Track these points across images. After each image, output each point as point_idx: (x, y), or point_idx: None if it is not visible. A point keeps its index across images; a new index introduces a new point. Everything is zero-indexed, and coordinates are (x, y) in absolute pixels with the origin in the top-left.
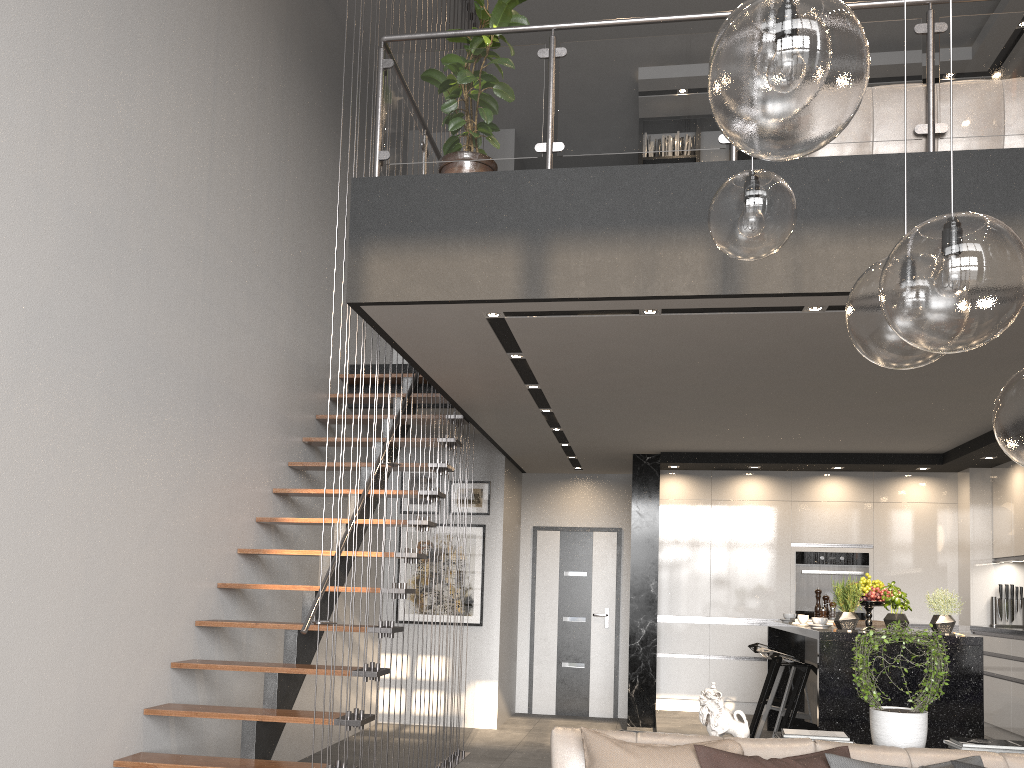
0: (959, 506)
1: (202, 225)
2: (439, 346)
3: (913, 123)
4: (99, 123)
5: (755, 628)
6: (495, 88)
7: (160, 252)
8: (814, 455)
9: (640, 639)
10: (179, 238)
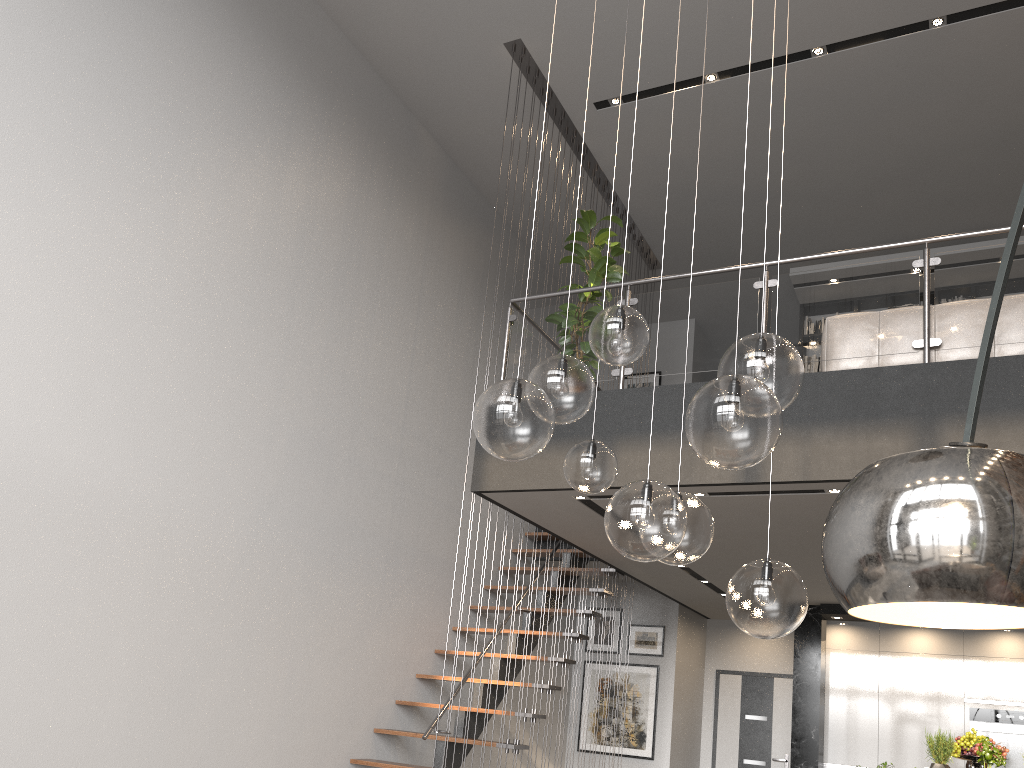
0: None
1: (399, 429)
2: (556, 518)
3: (911, 339)
4: (321, 373)
5: None
6: (585, 330)
7: (362, 453)
8: None
9: None
10: (379, 441)
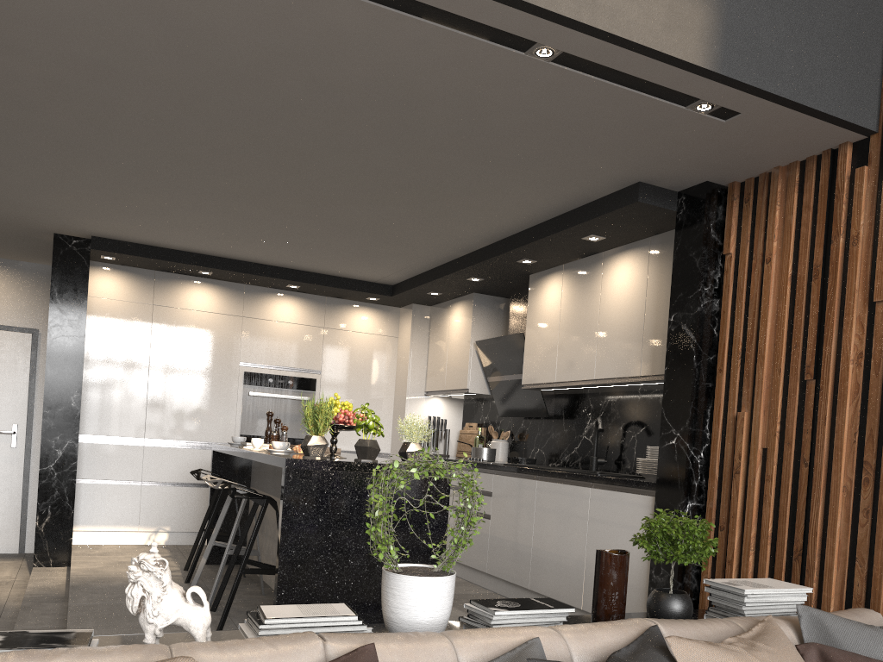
0: (400, 340)
1: None
2: None
3: None
4: None
5: (196, 452)
6: None
7: None
8: (272, 268)
9: (55, 462)
10: None
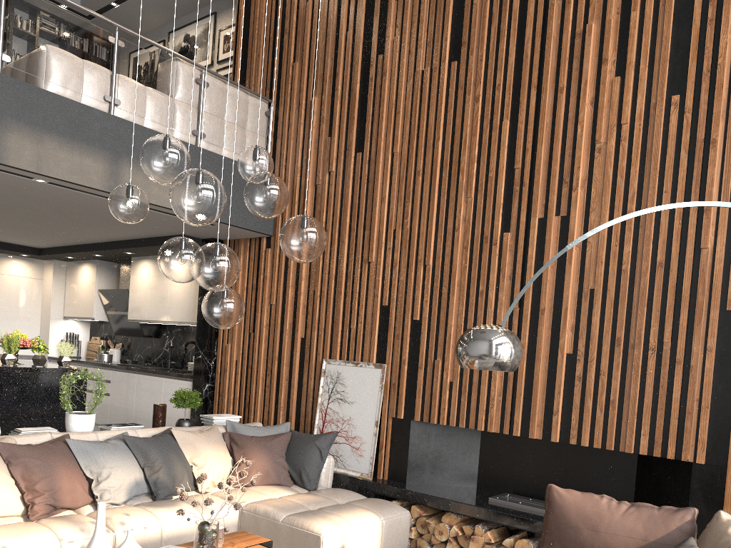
0: (44, 282)
1: None
2: None
3: (104, 93)
4: None
5: None
6: None
7: None
8: None
9: None
10: None
